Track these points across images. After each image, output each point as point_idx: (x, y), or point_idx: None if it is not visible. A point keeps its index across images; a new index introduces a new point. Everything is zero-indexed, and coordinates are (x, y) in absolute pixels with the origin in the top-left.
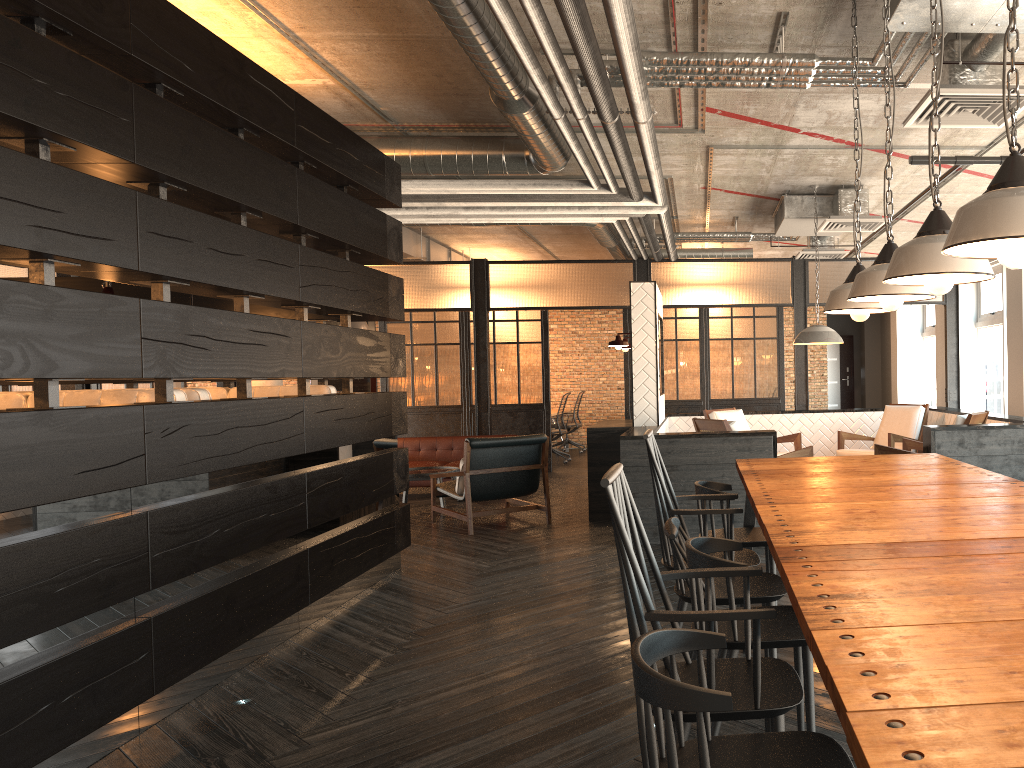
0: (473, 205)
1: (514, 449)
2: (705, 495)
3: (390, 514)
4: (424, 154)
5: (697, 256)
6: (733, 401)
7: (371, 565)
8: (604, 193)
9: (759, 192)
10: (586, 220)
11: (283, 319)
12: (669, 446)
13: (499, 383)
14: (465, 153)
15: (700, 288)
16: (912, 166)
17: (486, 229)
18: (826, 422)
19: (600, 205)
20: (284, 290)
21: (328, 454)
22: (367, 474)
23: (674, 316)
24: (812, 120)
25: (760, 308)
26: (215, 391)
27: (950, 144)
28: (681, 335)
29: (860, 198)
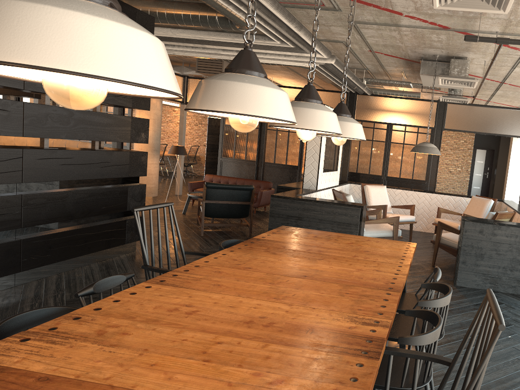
0: (221, 48)
1: (234, 191)
2: (206, 253)
3: (121, 221)
4: (173, 12)
5: (388, 94)
6: (399, 179)
7: (96, 250)
8: (286, 46)
9: (405, 57)
10: (296, 64)
11: (1, 99)
12: (298, 205)
13: (277, 152)
14: (195, 13)
15: (382, 112)
16: (492, 46)
17: (271, 67)
18: (439, 200)
19: (291, 54)
20: (4, 81)
21: (58, 184)
22: (97, 198)
23: (373, 127)
24: (405, 6)
25: (422, 128)
26: (35, 138)
27: (510, 31)
28: (375, 138)
29: (463, 65)
